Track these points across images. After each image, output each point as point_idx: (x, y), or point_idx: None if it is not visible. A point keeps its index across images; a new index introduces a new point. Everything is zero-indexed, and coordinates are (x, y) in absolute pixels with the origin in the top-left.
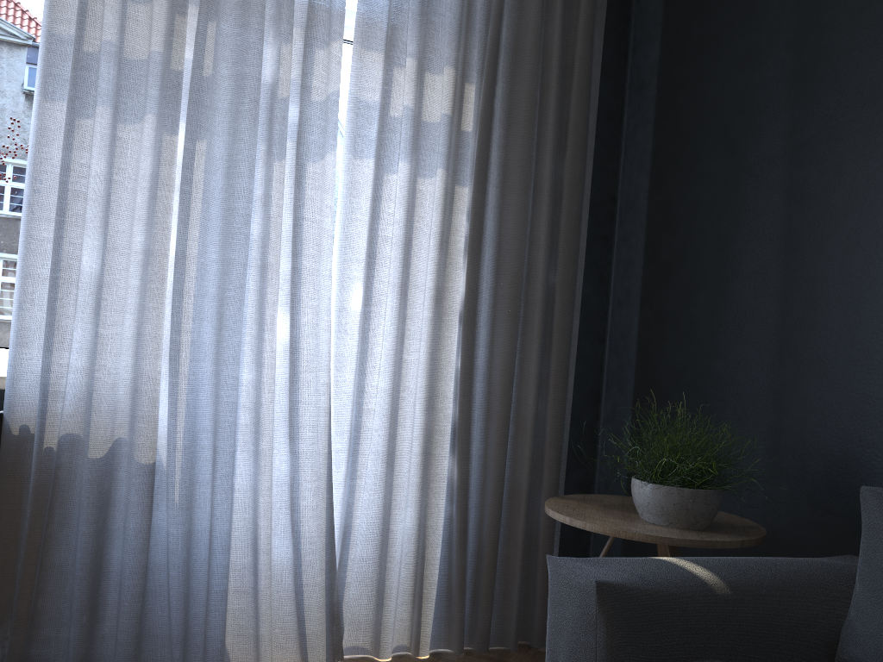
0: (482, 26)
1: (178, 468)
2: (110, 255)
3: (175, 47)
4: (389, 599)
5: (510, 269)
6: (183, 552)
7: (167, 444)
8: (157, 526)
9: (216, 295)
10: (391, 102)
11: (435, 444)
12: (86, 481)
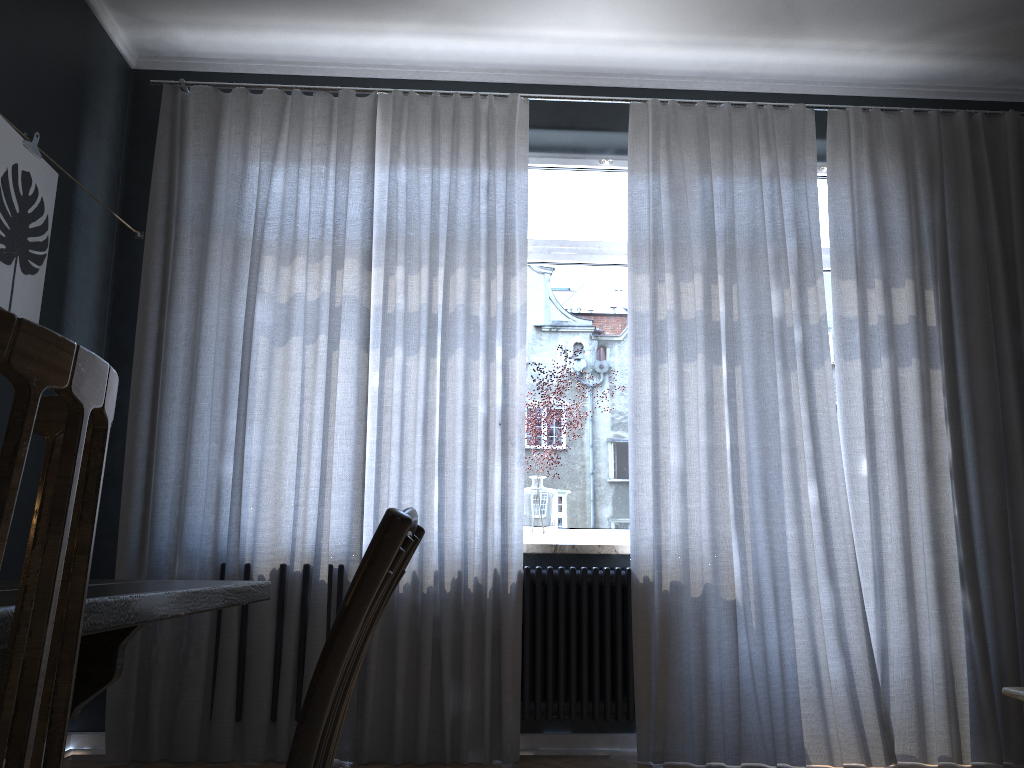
0: (929, 243)
1: (752, 603)
2: (688, 453)
3: (713, 306)
4: (928, 712)
5: (988, 430)
6: (763, 666)
7: (742, 585)
8: (739, 648)
9: (759, 474)
10: (868, 314)
11: (946, 580)
12: (691, 613)
